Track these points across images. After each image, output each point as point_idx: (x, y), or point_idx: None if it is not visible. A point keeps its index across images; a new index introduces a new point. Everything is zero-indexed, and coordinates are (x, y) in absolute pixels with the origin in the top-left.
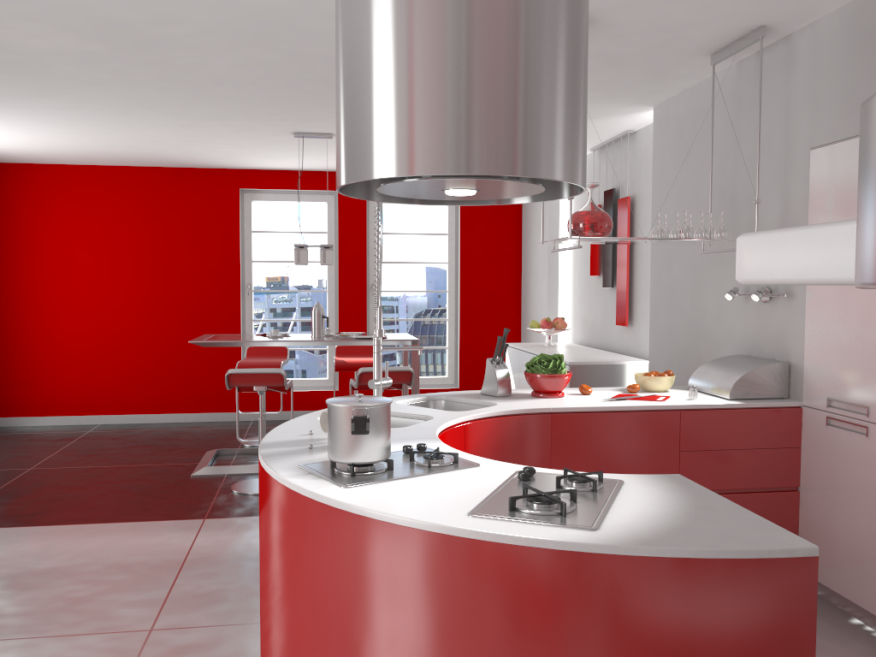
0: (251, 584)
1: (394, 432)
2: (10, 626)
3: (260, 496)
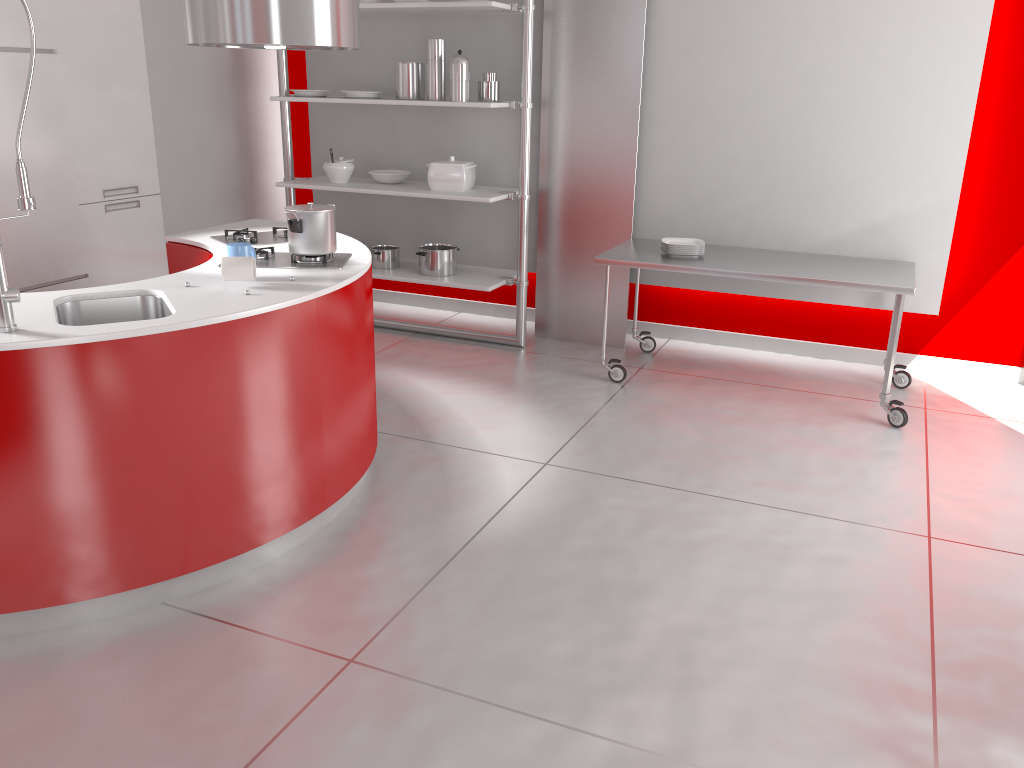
0: (136, 717)
1: (177, 284)
2: (525, 750)
3: (346, 316)
